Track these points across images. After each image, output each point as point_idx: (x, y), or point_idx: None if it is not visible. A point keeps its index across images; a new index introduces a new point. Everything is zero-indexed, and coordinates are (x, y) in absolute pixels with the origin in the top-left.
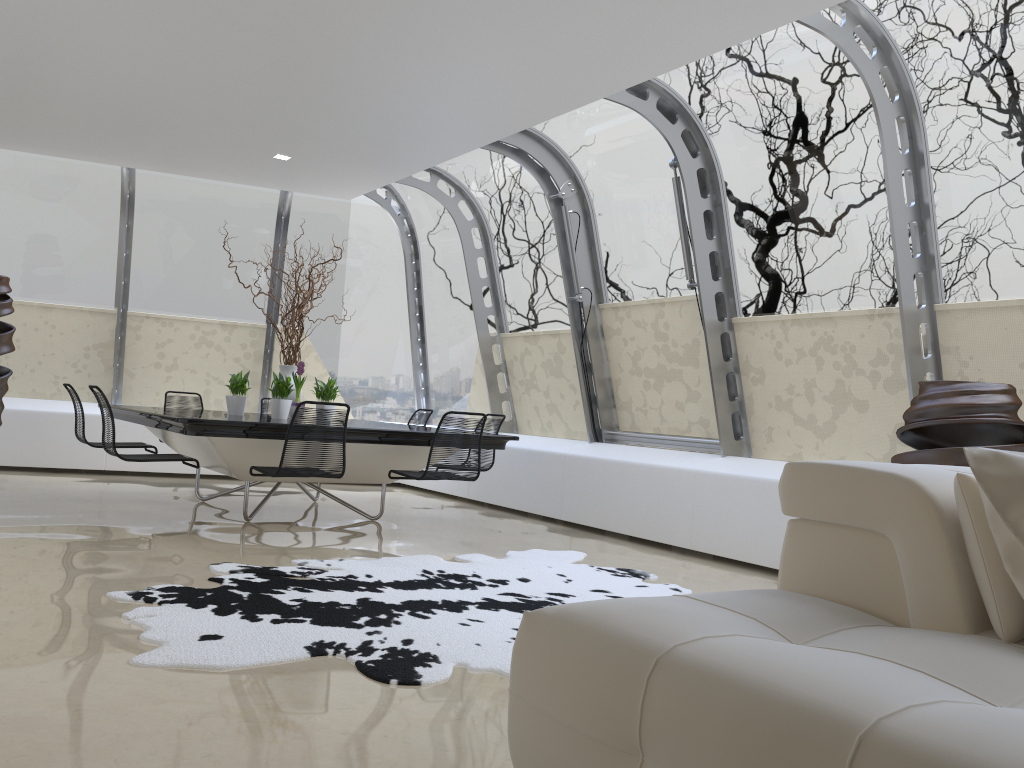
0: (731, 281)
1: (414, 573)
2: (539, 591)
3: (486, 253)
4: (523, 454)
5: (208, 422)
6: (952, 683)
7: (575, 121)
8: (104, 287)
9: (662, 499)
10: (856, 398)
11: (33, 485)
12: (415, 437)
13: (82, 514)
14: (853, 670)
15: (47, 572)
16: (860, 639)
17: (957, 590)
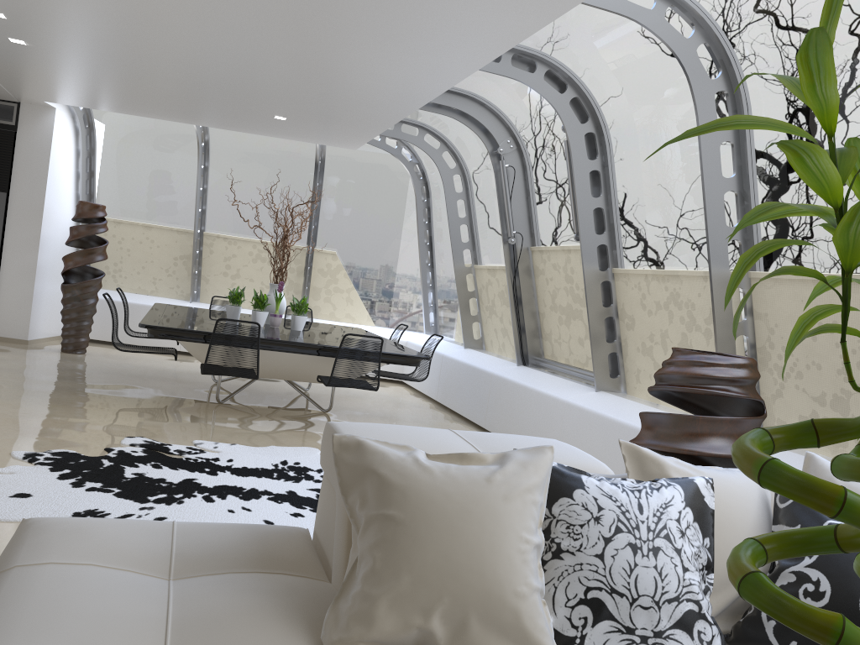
0: (614, 235)
1: (271, 462)
2: None
3: (466, 196)
4: (469, 369)
5: (159, 328)
6: (171, 636)
7: (500, 88)
8: (188, 213)
9: (543, 422)
10: None
11: (112, 359)
12: (335, 351)
13: (106, 386)
14: (72, 611)
15: (3, 430)
16: (207, 584)
17: (344, 555)
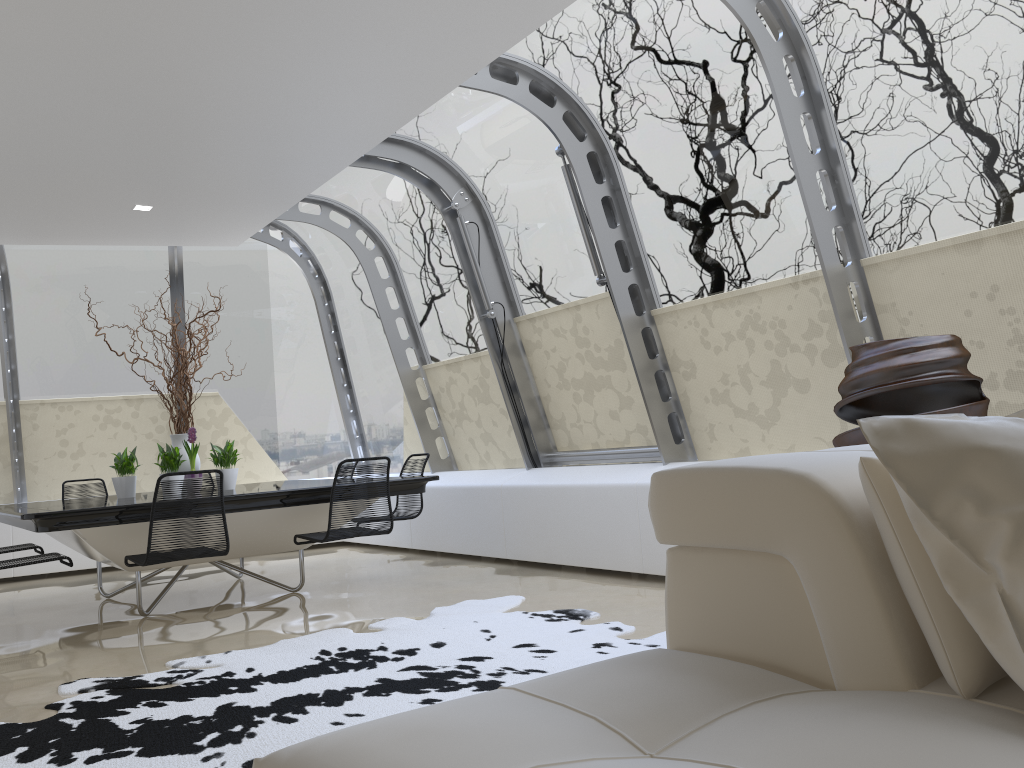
0: (644, 270)
1: (308, 657)
2: (451, 658)
3: (395, 282)
4: (460, 492)
5: (59, 514)
6: None
7: (452, 122)
8: None
9: (606, 521)
10: (795, 378)
11: None
12: (317, 494)
13: None
14: None
15: None
16: (741, 735)
17: (887, 626)
